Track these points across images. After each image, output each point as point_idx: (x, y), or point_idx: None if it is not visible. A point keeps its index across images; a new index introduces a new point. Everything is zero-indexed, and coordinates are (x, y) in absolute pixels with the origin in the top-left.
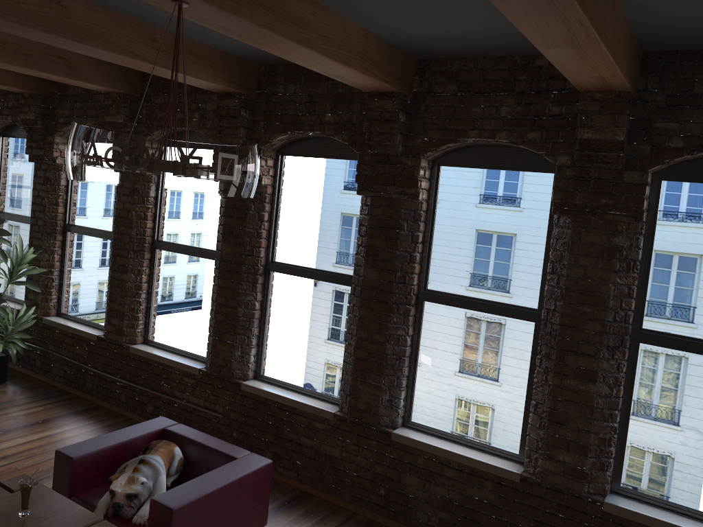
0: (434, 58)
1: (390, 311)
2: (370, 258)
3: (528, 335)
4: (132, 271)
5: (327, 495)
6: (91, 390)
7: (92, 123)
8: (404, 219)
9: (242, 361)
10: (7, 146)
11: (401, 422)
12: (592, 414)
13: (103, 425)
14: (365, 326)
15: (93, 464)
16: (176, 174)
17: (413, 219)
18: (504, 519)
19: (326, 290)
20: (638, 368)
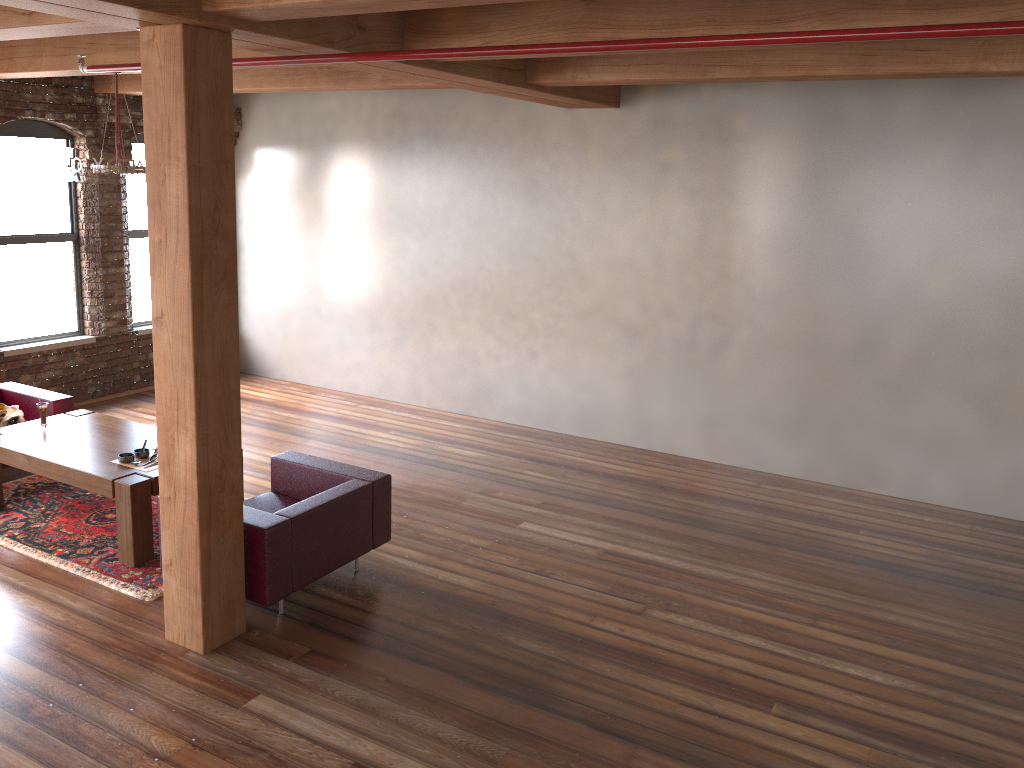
0: None
1: None
2: None
3: (71, 251)
4: None
5: None
6: None
7: None
8: None
9: None
10: None
11: None
12: (125, 285)
13: None
14: None
15: None
16: None
17: None
18: (90, 370)
19: None
20: (130, 253)
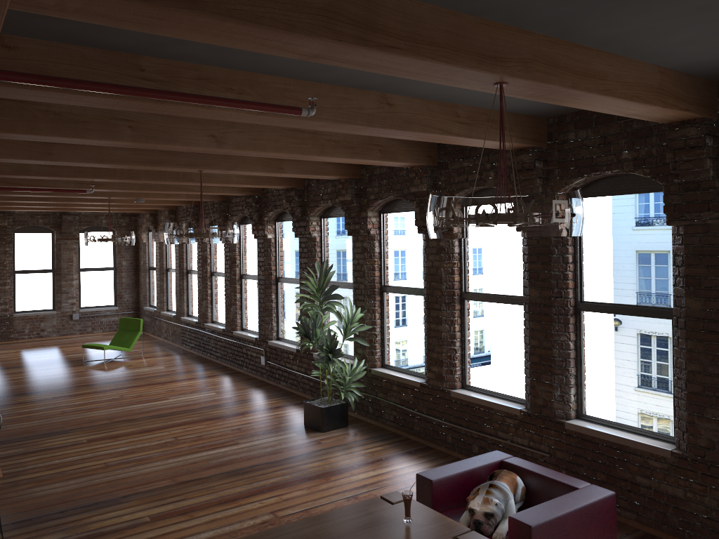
0: None
1: None
2: (691, 288)
3: None
4: (445, 322)
5: (674, 538)
6: (419, 432)
7: (449, 192)
8: None
9: (562, 400)
10: (328, 225)
11: None
12: None
13: (436, 463)
14: (695, 358)
15: (448, 488)
16: (521, 222)
17: None
18: None
19: (644, 325)
20: None
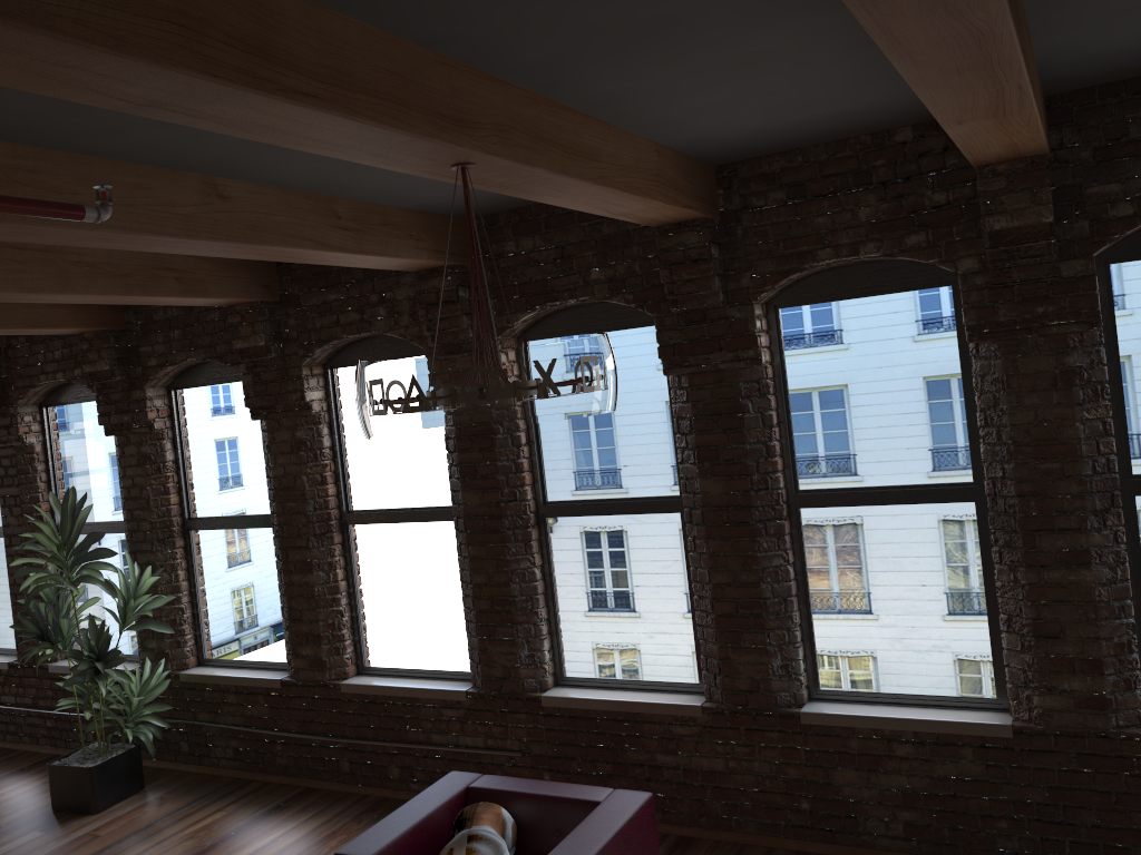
0: (741, 160)
1: (756, 533)
2: (706, 463)
3: (970, 523)
4: (319, 567)
5: (718, 833)
6: (287, 767)
7: (410, 355)
8: (745, 396)
9: (533, 662)
10: (58, 420)
11: (806, 694)
12: (1096, 613)
13: (330, 814)
14: (721, 564)
15: None
16: (542, 398)
17: (758, 393)
18: (1003, 798)
19: (642, 526)
20: None
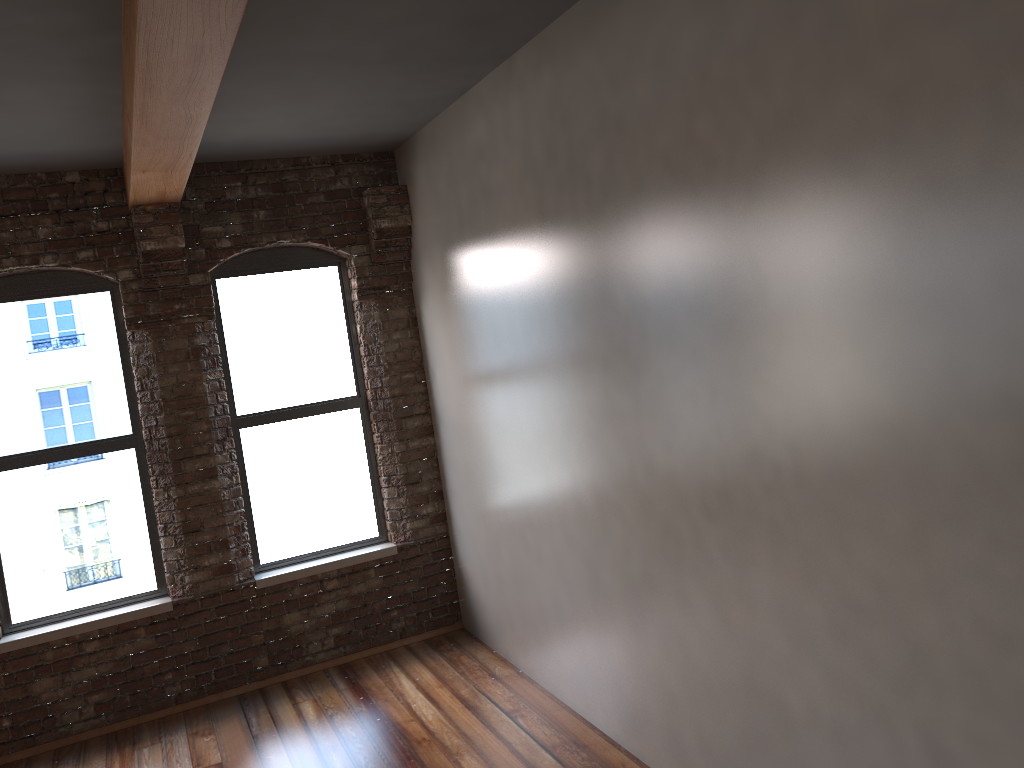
0: None
1: None
2: None
3: (132, 464)
4: None
5: None
6: None
7: None
8: None
9: None
10: None
11: (1, 630)
12: (223, 508)
13: None
14: None
15: None
16: None
17: None
18: (169, 656)
19: None
20: (245, 452)
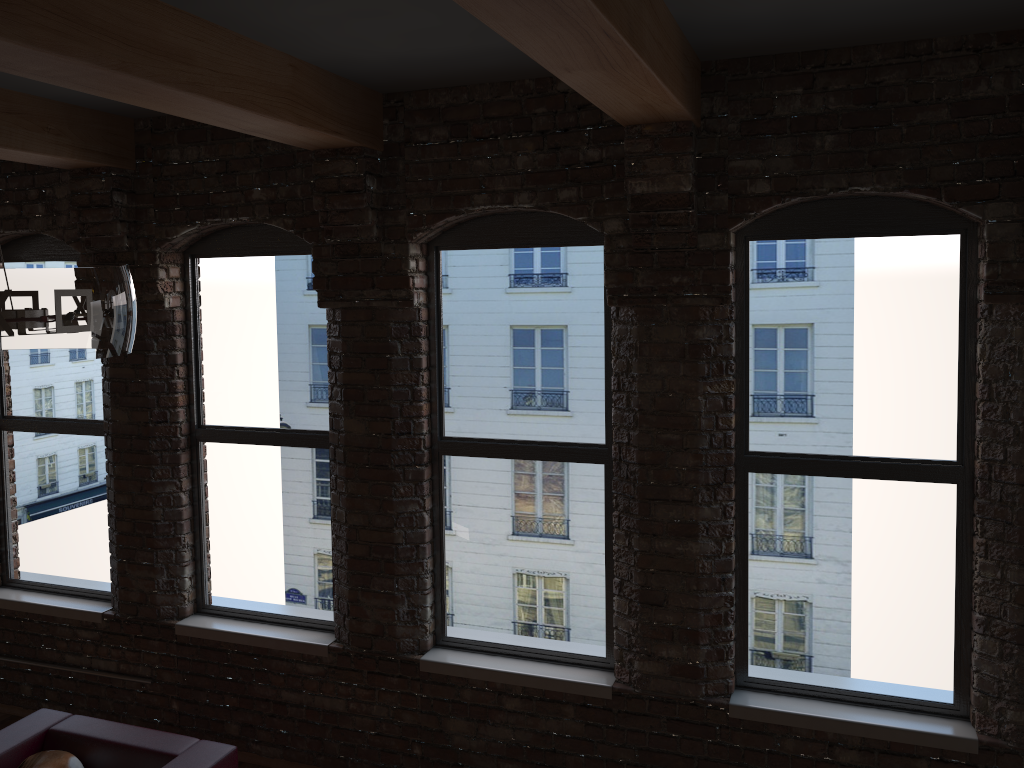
0: (409, 90)
1: (394, 478)
2: (352, 402)
3: (598, 484)
4: None
5: None
6: None
7: None
8: (395, 337)
9: (172, 589)
10: None
11: (432, 641)
12: (698, 585)
13: None
14: (358, 506)
15: None
16: None
17: (410, 335)
18: (598, 756)
19: (291, 459)
20: (751, 507)
